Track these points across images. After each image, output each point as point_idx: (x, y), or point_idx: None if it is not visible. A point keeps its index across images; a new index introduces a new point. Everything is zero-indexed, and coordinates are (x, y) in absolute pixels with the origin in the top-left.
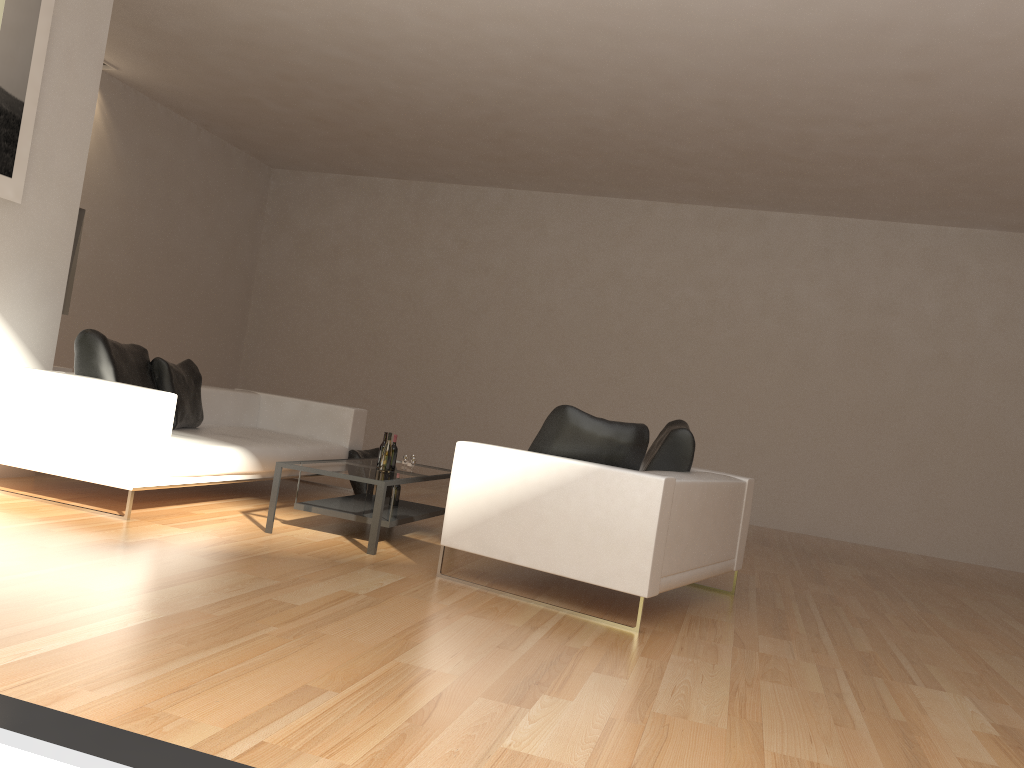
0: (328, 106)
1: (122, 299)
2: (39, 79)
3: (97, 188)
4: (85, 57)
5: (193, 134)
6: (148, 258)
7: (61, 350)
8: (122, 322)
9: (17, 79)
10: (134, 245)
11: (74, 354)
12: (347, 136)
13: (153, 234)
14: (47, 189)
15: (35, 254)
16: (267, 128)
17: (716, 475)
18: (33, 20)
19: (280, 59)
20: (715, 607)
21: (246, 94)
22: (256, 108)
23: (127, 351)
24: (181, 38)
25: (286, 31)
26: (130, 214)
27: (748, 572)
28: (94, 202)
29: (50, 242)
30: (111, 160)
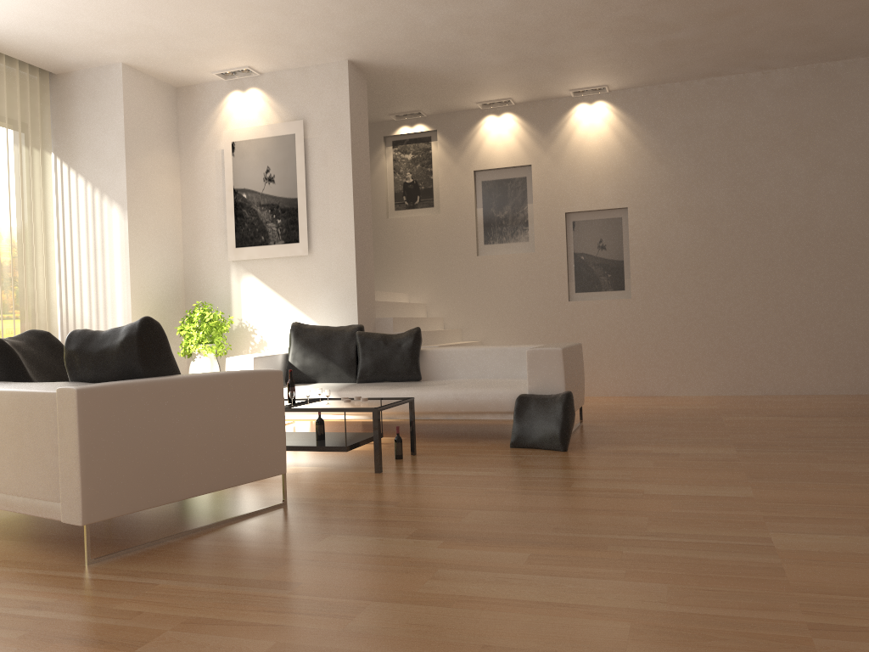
0: (668, 9)
1: (695, 271)
2: (304, 180)
3: (635, 185)
4: (336, 148)
5: (756, 83)
6: (722, 224)
7: (631, 328)
8: (701, 292)
9: (290, 187)
10: (697, 218)
11: (647, 330)
12: (783, 2)
13: (722, 200)
14: (328, 239)
15: (329, 280)
16: (762, 42)
17: (34, 384)
18: (292, 151)
19: (536, 26)
20: (6, 551)
21: (648, 45)
22: (691, 43)
23: (324, 331)
24: (516, 58)
25: (464, 20)
26: (684, 192)
27: (319, 592)
28: (635, 198)
29: (338, 270)
30: (646, 156)
